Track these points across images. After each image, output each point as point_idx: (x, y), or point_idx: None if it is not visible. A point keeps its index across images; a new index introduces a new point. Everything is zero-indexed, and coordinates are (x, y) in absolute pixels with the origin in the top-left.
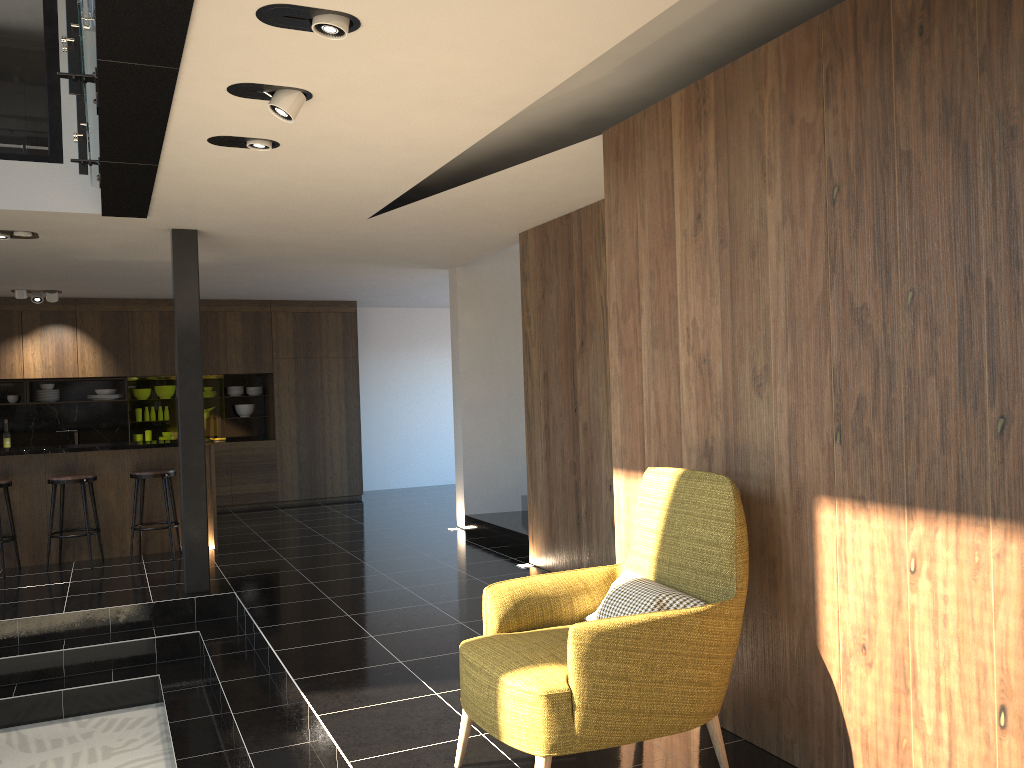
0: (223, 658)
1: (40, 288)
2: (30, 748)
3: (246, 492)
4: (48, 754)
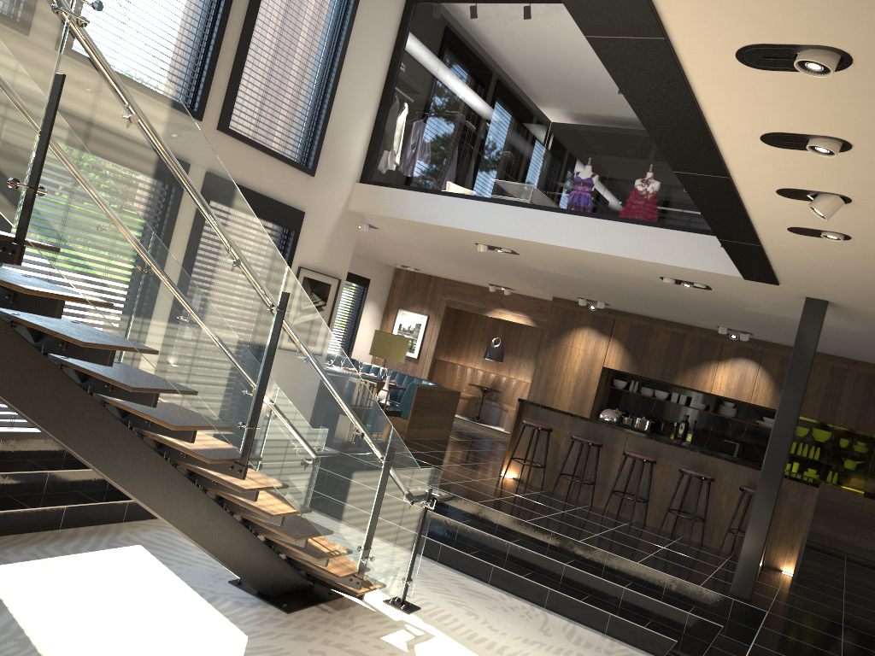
0: (717, 652)
1: (735, 328)
2: (571, 638)
3: (866, 547)
4: (577, 648)
